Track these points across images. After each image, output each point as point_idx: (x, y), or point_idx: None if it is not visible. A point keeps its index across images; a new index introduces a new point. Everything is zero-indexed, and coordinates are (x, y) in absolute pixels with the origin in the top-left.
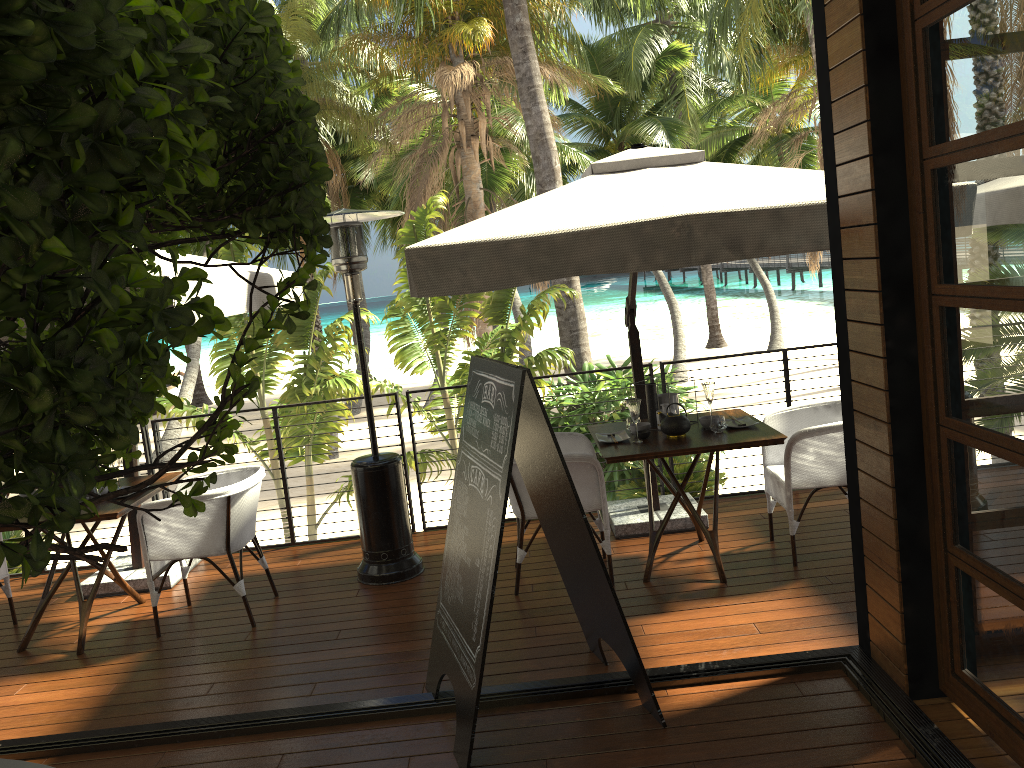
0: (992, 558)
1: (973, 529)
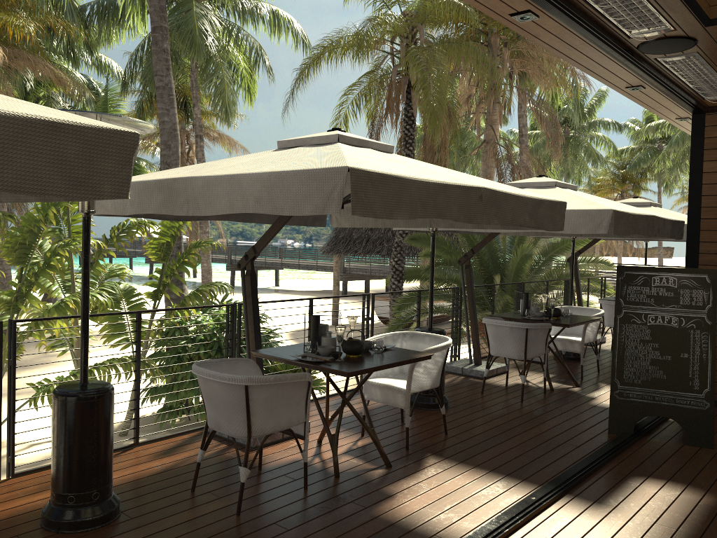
0: None
1: None
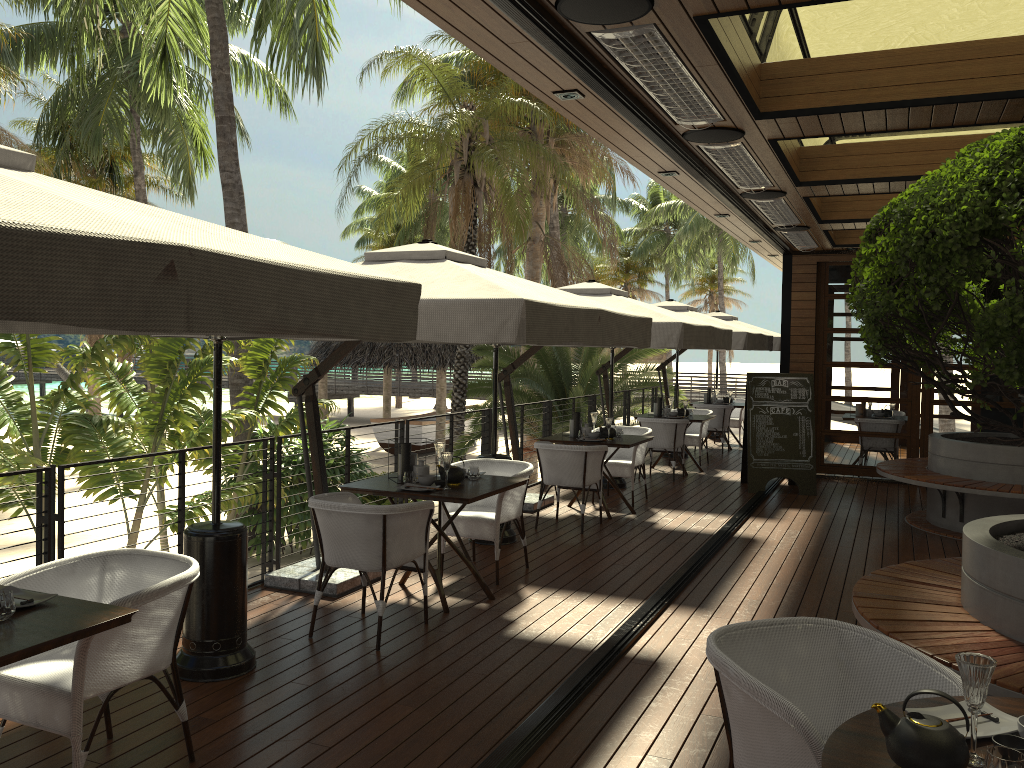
0: (843, 427)
1: (834, 422)
